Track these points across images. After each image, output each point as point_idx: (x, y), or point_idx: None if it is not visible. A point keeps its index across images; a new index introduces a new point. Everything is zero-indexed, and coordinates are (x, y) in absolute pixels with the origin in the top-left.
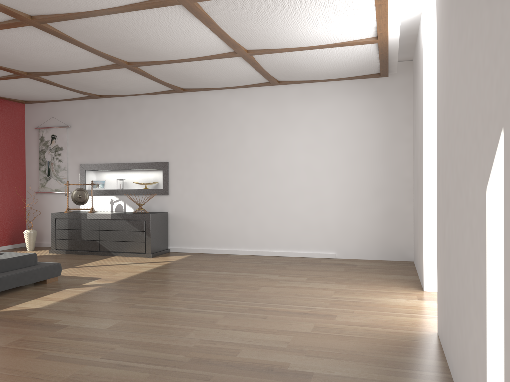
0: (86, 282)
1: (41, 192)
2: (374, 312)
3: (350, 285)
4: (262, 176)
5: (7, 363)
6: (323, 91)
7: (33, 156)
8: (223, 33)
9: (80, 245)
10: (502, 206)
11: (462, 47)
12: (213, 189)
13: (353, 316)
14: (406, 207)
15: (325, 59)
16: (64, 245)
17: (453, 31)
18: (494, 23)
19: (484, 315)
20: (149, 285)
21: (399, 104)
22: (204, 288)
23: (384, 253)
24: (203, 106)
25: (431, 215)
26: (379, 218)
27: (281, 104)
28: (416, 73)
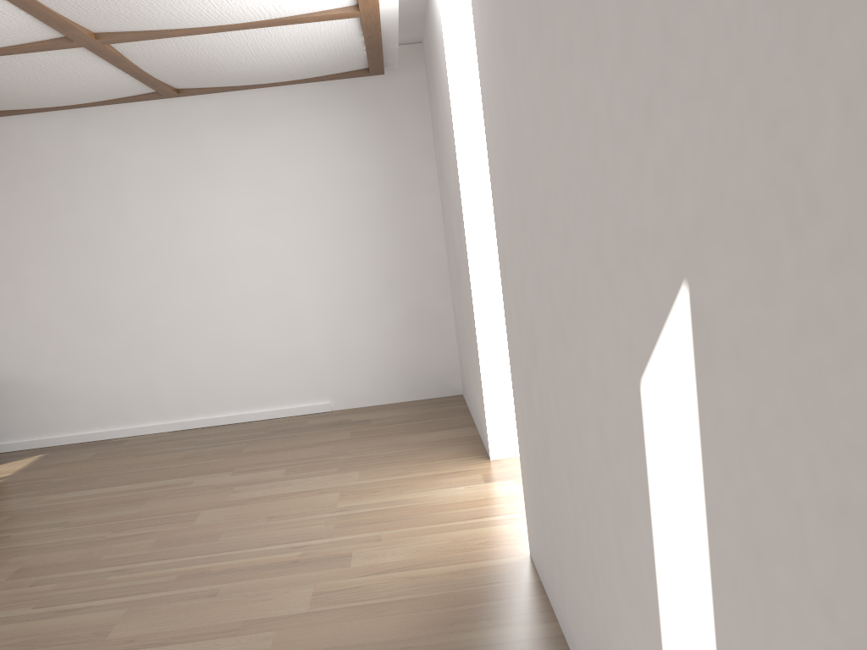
0: None
1: None
2: (418, 529)
3: (367, 472)
4: (172, 279)
5: None
6: (269, 106)
7: None
8: (29, 0)
9: None
10: (696, 447)
11: (545, 57)
12: (74, 316)
13: (383, 547)
14: (440, 304)
15: (264, 48)
16: None
17: (517, 16)
18: (638, 32)
19: (656, 623)
20: None
21: (409, 123)
22: (78, 541)
23: (414, 389)
24: (22, 146)
25: (488, 328)
26: (399, 329)
27: (188, 134)
28: (433, 70)
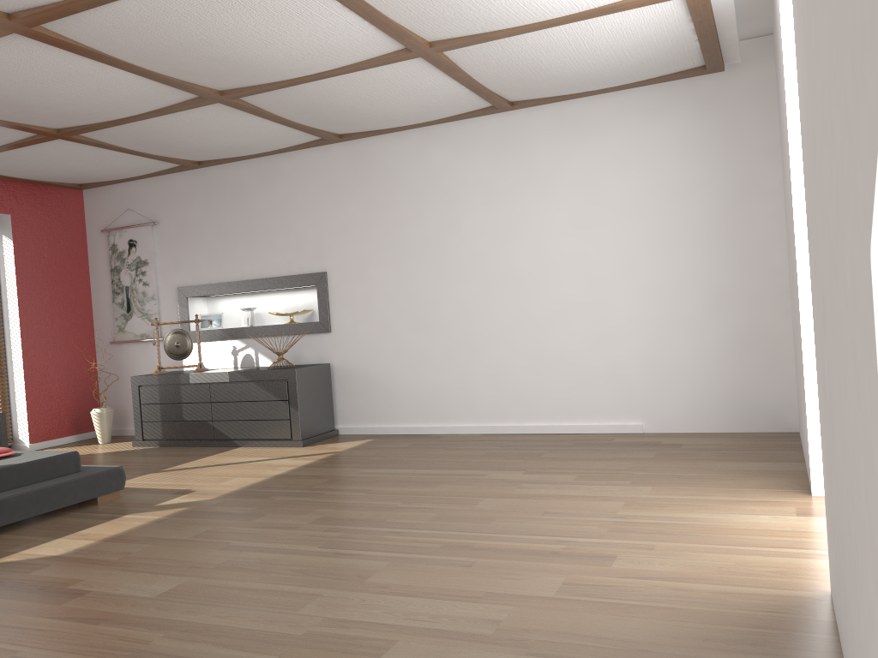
0: (167, 500)
1: (119, 341)
2: (699, 547)
3: (660, 488)
4: (495, 286)
5: None
6: (600, 114)
7: (102, 279)
8: (370, 9)
9: (182, 430)
10: None
11: None
12: (408, 316)
13: (652, 556)
14: (777, 326)
15: (586, 45)
16: (157, 432)
17: None
18: None
19: None
20: (275, 502)
21: (751, 123)
22: (373, 505)
23: (739, 420)
24: (380, 164)
25: None
26: (725, 350)
27: (520, 146)
28: (777, 56)
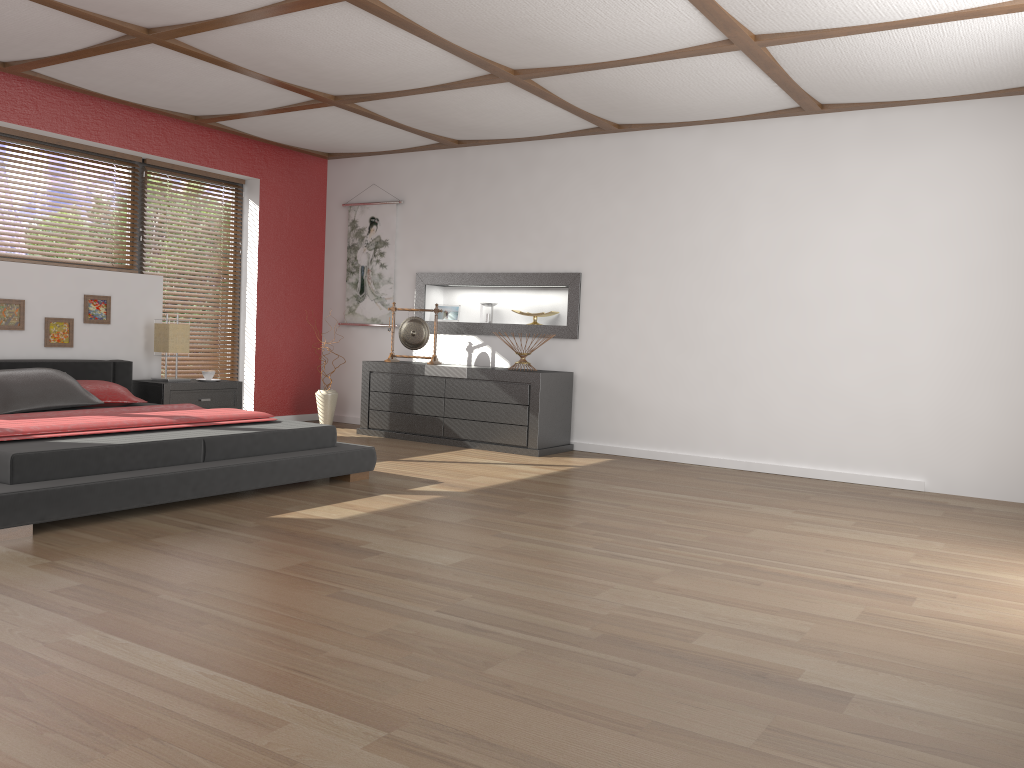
0: (418, 487)
1: (348, 323)
2: (1006, 602)
3: (954, 546)
4: (771, 309)
5: (281, 597)
6: (923, 127)
7: (337, 256)
8: None
9: (410, 423)
10: None
11: None
12: (667, 331)
13: (956, 603)
14: None
15: (931, 50)
16: (383, 421)
17: None
18: None
19: None
20: (531, 503)
21: None
22: (636, 519)
23: None
24: (657, 161)
25: None
26: None
27: (822, 155)
28: None
